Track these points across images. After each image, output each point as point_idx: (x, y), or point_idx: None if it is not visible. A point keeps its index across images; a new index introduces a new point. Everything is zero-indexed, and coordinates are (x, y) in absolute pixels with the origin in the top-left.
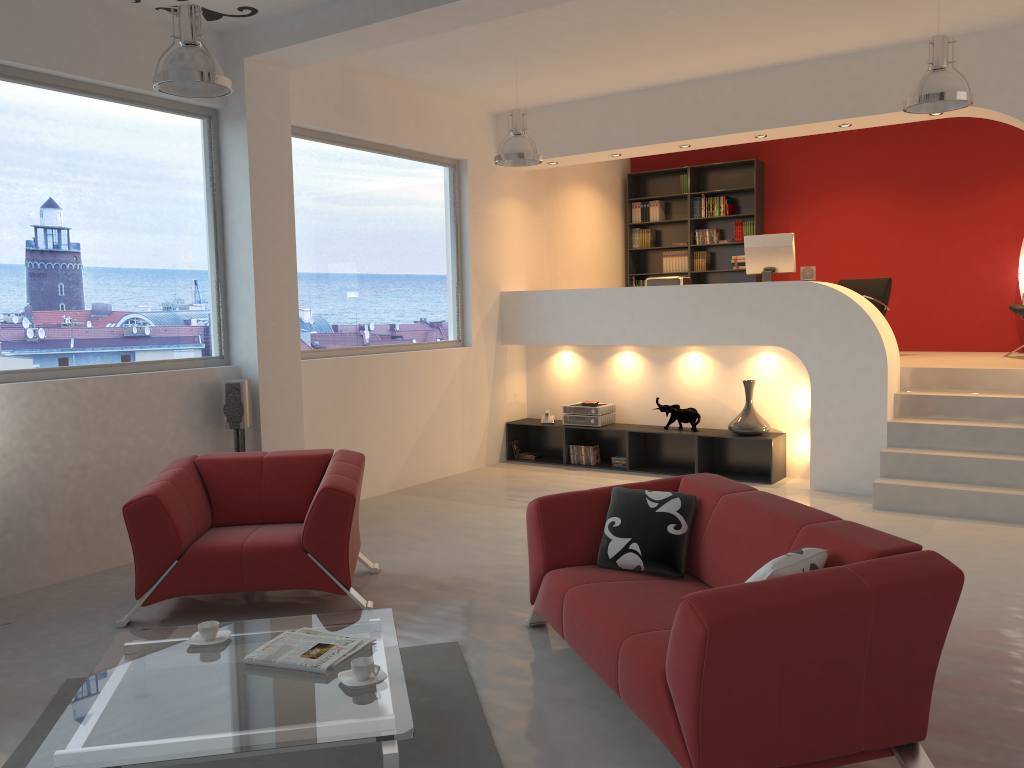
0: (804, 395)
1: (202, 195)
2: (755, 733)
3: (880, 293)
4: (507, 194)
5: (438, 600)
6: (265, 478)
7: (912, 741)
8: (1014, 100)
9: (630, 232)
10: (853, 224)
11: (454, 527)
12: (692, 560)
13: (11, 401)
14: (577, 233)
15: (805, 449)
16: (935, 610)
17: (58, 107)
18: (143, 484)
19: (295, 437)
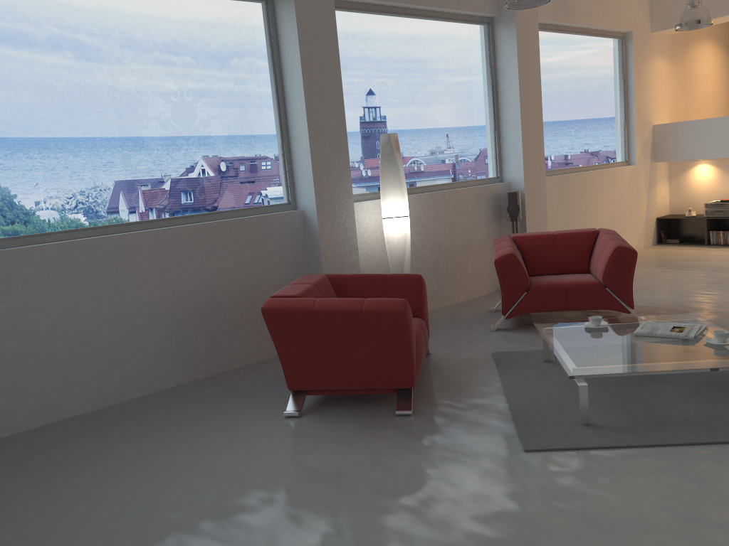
0: None
1: (485, 74)
2: None
3: None
4: (657, 54)
5: None
6: (557, 246)
7: None
8: None
9: None
10: None
11: (657, 281)
12: None
13: None
14: (702, 78)
15: None
16: None
17: (417, 28)
18: (465, 255)
19: (543, 226)
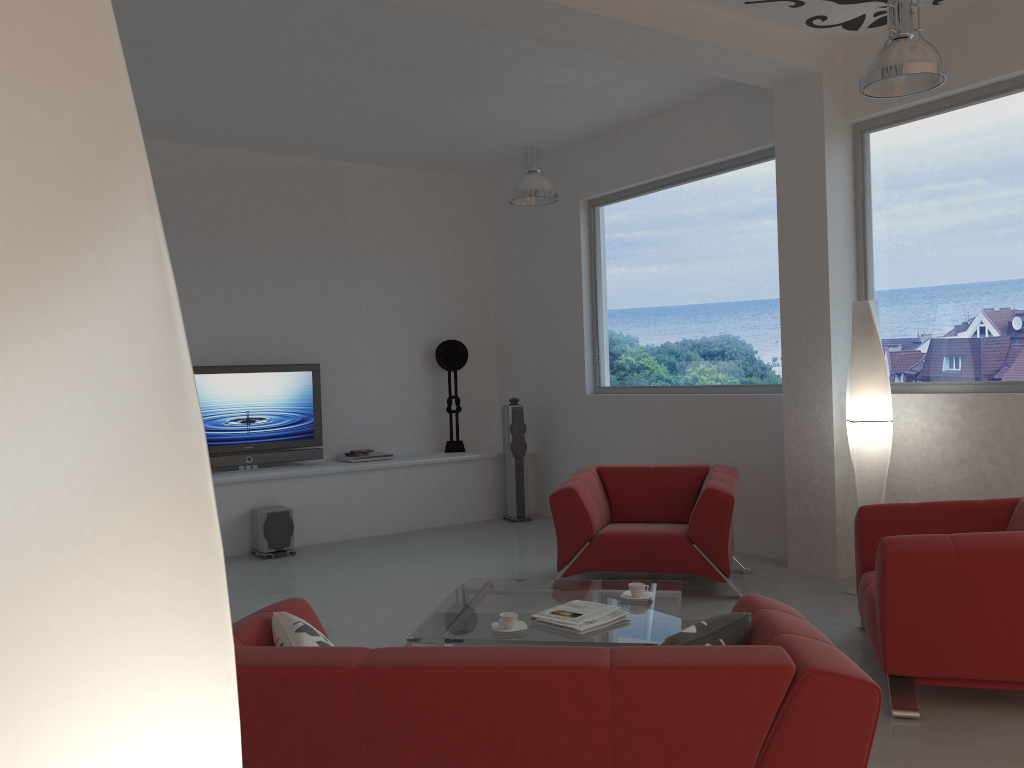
0: None
1: None
2: None
3: None
4: None
5: (950, 758)
6: None
7: None
8: None
9: None
10: None
11: None
12: None
13: (971, 410)
14: None
15: None
16: None
17: None
18: None
19: None
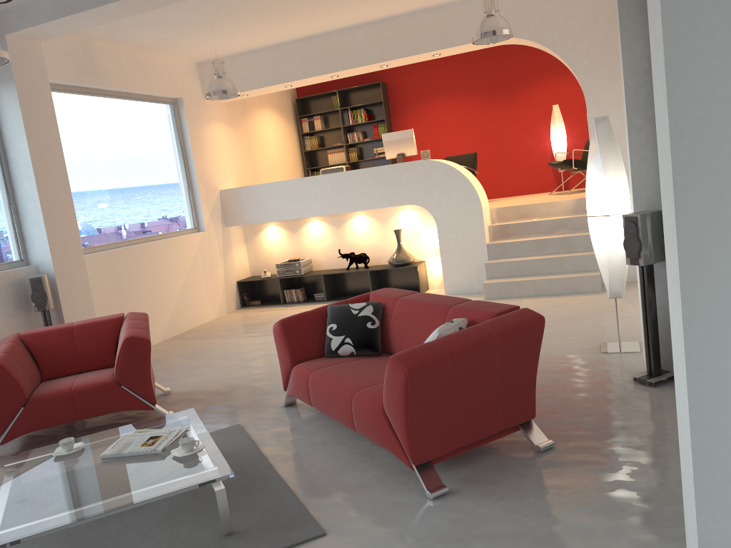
0: (433, 234)
1: None
2: (442, 431)
3: (471, 163)
4: (214, 120)
5: (218, 402)
6: (77, 340)
7: (528, 419)
8: (536, 32)
9: (303, 139)
10: (448, 120)
11: (216, 356)
12: (385, 343)
13: None
14: (267, 143)
15: (438, 269)
16: (532, 341)
17: None
18: None
19: (88, 311)
